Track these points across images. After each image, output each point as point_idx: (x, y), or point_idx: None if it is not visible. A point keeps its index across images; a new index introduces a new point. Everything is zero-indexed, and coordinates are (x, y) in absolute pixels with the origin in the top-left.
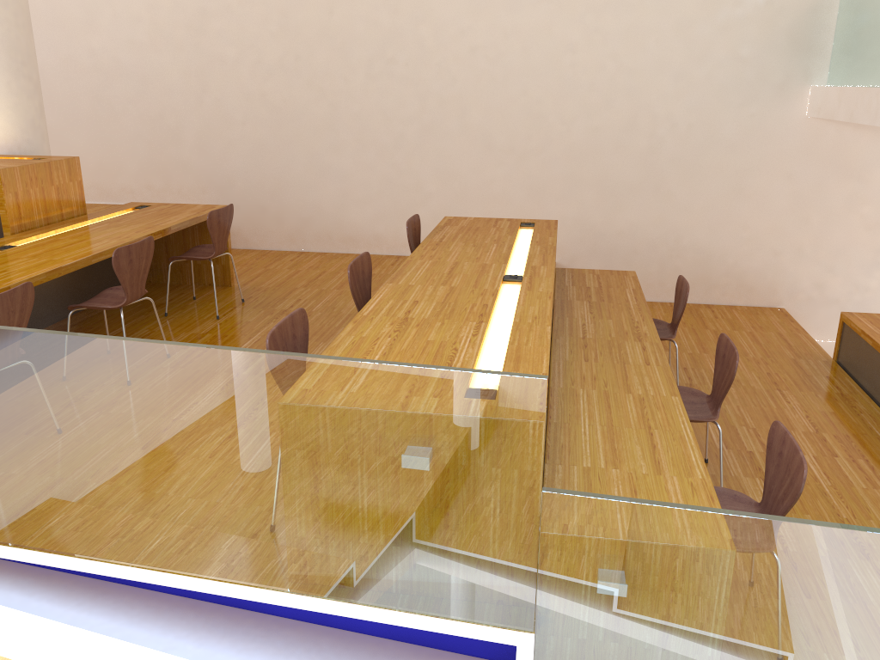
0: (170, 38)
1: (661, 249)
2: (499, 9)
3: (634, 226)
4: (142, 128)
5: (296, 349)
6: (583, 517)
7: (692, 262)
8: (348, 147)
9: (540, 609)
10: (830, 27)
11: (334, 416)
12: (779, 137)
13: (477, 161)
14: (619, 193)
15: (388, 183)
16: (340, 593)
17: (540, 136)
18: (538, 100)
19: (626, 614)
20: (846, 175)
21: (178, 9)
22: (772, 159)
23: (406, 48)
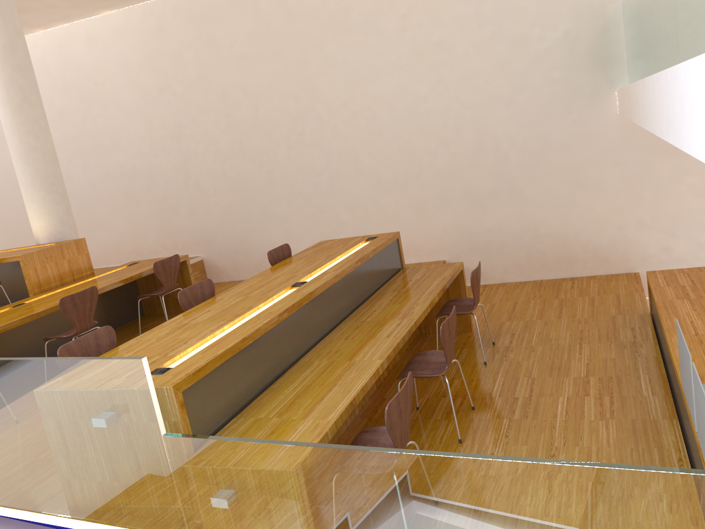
0: (163, 146)
1: (525, 238)
2: (367, 82)
3: (499, 223)
4: (155, 208)
5: (100, 353)
6: (187, 452)
7: (552, 245)
8: (284, 198)
9: (187, 520)
10: (621, 41)
11: (53, 395)
12: (600, 134)
13: (373, 193)
14: (482, 200)
15: (314, 220)
16: (88, 515)
17: (414, 167)
18: (407, 141)
19: (231, 521)
20: (666, 155)
21: (164, 126)
22: (598, 152)
23: (310, 122)
